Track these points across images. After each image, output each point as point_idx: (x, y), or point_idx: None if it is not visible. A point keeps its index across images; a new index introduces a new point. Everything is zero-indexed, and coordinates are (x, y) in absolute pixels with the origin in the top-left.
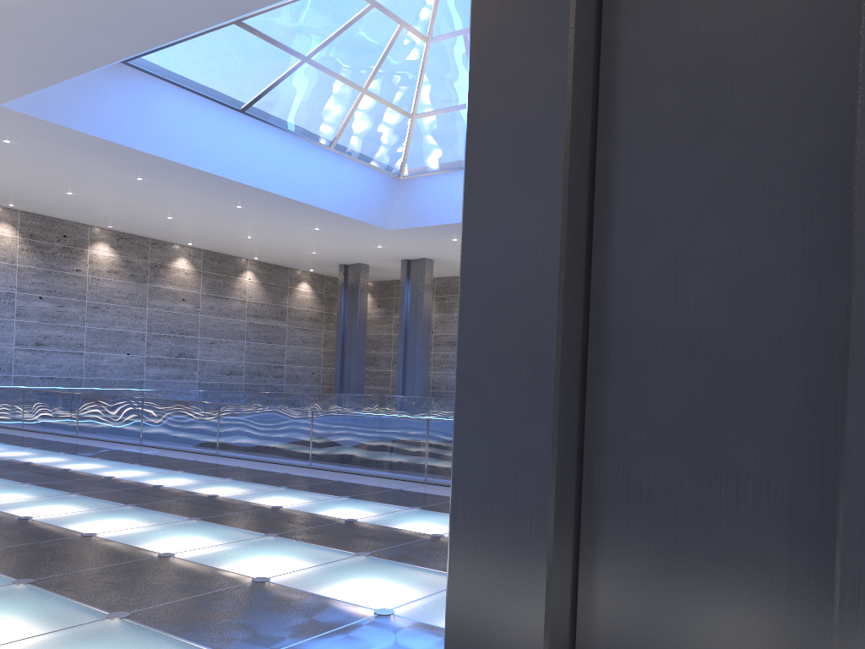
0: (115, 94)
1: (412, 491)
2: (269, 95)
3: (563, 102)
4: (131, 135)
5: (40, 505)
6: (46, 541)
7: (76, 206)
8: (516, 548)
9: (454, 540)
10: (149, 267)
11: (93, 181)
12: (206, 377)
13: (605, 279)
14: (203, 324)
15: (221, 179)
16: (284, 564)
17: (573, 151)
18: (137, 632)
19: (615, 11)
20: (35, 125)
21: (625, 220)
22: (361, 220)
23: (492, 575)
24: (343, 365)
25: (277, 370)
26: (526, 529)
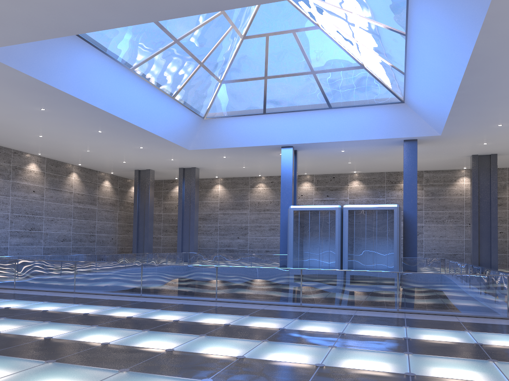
0: (58, 51)
1: (417, 319)
2: (149, 61)
3: None
4: (59, 80)
5: (285, 353)
6: None
7: None
8: None
9: None
10: (12, 169)
11: (4, 109)
12: (48, 243)
13: None
14: (46, 207)
15: (104, 113)
16: None
17: None
18: None
19: None
20: None
21: None
22: (175, 143)
23: None
24: (138, 233)
25: (91, 237)
26: None
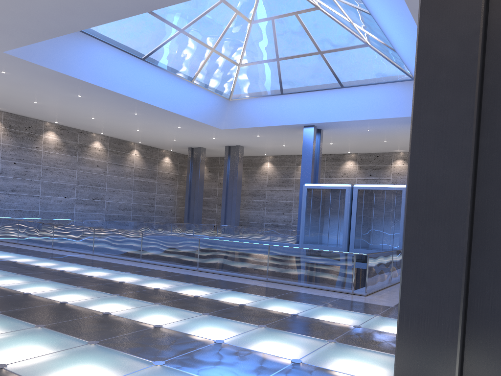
0: (71, 47)
1: (263, 286)
2: (159, 51)
3: (471, 119)
4: (78, 71)
5: (66, 294)
6: (86, 317)
7: (38, 110)
8: (439, 341)
9: (400, 335)
10: (78, 146)
11: (51, 96)
12: (110, 211)
13: (483, 206)
14: (108, 180)
15: (128, 98)
16: (225, 332)
17: (474, 144)
18: (176, 373)
19: (492, 71)
20: (23, 64)
21: (495, 178)
22: (205, 123)
23: (424, 354)
24: (189, 206)
25: (150, 208)
26: (445, 332)
